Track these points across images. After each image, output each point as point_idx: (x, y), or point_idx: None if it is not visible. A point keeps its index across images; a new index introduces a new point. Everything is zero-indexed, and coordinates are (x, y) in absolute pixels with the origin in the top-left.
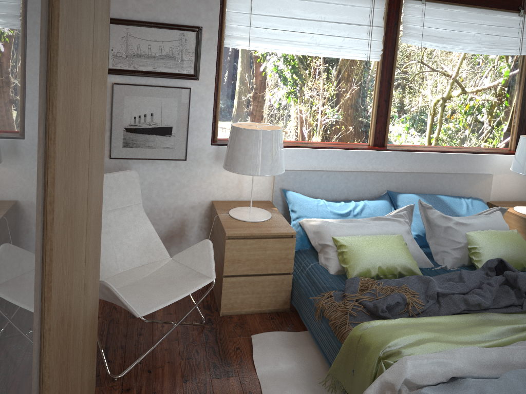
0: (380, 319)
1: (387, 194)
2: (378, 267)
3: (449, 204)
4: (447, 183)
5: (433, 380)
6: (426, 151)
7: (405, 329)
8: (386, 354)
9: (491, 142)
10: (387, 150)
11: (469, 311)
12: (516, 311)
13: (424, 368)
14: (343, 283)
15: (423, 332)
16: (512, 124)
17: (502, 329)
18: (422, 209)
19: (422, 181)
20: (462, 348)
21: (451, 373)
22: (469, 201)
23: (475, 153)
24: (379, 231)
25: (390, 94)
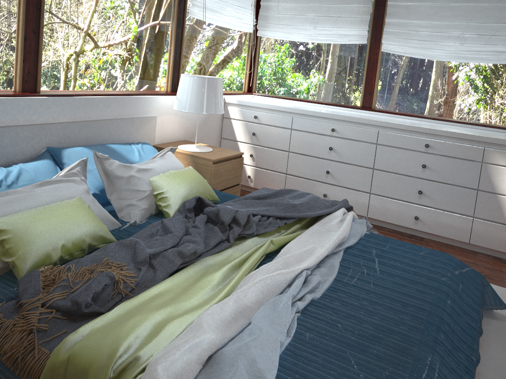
0: (85, 318)
1: (47, 151)
2: (62, 246)
3: (121, 152)
4: (114, 131)
5: (192, 375)
6: (90, 95)
7: (131, 320)
8: (119, 370)
9: (151, 84)
10: (43, 96)
11: (185, 264)
12: (226, 247)
13: (176, 365)
14: (12, 286)
15: (154, 314)
16: (168, 65)
17: (225, 271)
18: (98, 161)
19: (88, 131)
20: (204, 313)
21: (206, 352)
22: (139, 146)
23: (140, 95)
24: (51, 198)
25: (40, 24)
